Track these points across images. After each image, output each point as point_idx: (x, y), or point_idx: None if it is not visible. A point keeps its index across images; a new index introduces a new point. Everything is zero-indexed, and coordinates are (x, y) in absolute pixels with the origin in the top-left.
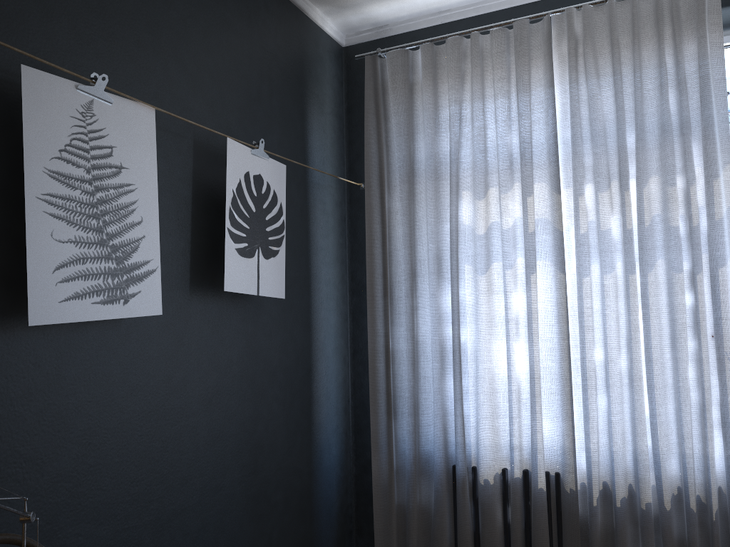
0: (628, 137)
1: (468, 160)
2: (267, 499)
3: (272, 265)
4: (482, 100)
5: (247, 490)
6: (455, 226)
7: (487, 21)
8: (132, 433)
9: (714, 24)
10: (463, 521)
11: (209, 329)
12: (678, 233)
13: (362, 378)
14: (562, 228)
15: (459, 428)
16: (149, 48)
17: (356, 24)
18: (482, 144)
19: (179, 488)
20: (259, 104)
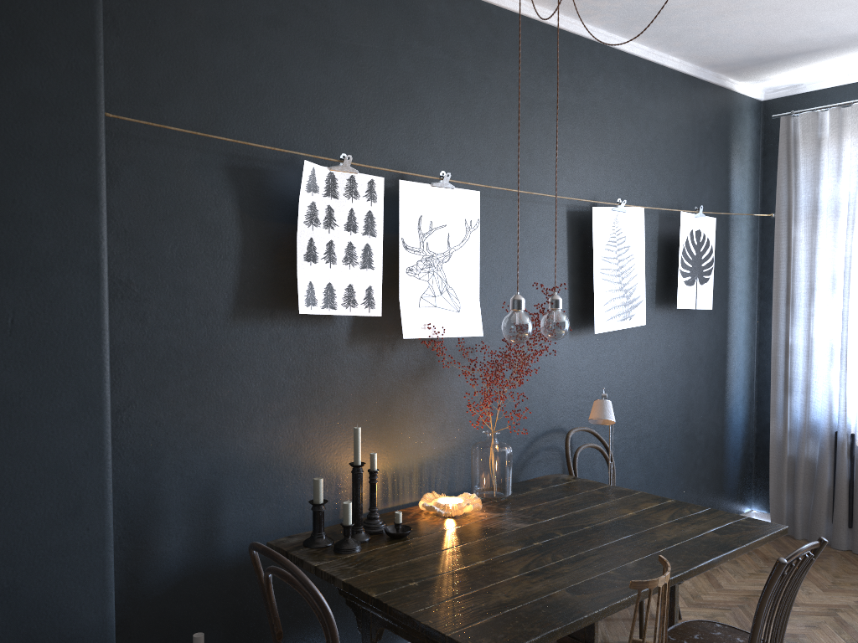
0: None
1: None
2: (694, 438)
3: (704, 288)
4: None
5: (683, 430)
6: (848, 254)
7: None
8: (627, 388)
9: None
10: (840, 471)
11: (664, 330)
12: None
13: (765, 363)
14: None
15: (842, 405)
16: (637, 165)
17: (773, 86)
18: None
19: (647, 422)
20: (697, 174)
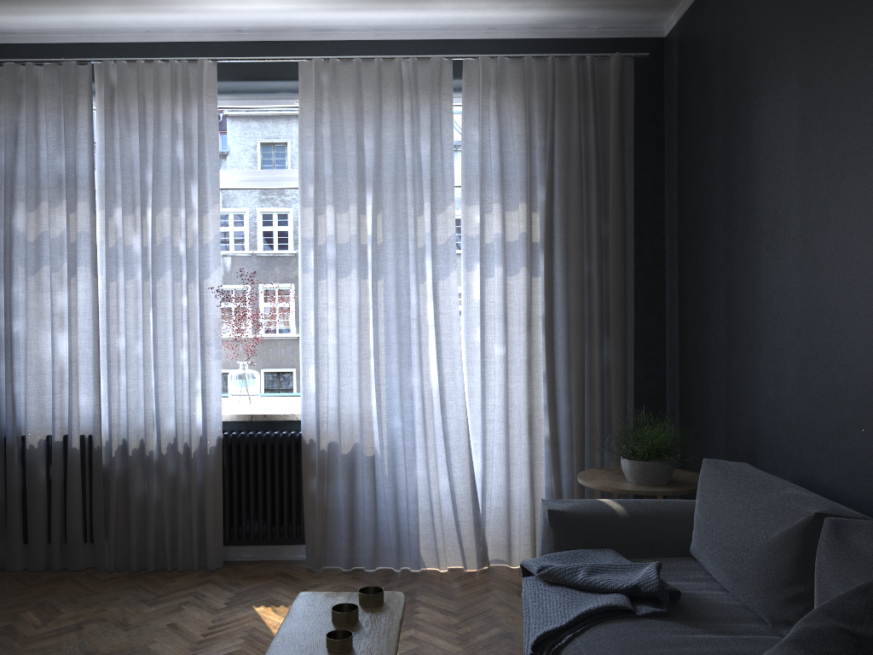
0: (150, 173)
1: (24, 175)
2: None
3: None
4: (34, 124)
5: None
6: (8, 232)
7: (50, 51)
8: None
9: (212, 97)
10: (11, 480)
11: None
12: (178, 252)
13: None
14: (96, 241)
15: (9, 404)
16: None
17: None
18: (33, 164)
19: None
20: None
